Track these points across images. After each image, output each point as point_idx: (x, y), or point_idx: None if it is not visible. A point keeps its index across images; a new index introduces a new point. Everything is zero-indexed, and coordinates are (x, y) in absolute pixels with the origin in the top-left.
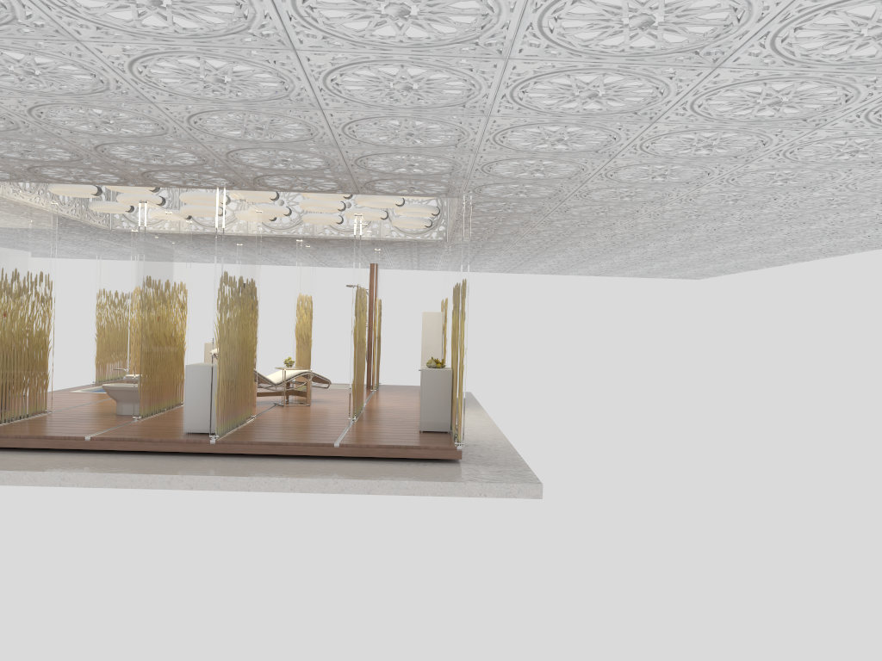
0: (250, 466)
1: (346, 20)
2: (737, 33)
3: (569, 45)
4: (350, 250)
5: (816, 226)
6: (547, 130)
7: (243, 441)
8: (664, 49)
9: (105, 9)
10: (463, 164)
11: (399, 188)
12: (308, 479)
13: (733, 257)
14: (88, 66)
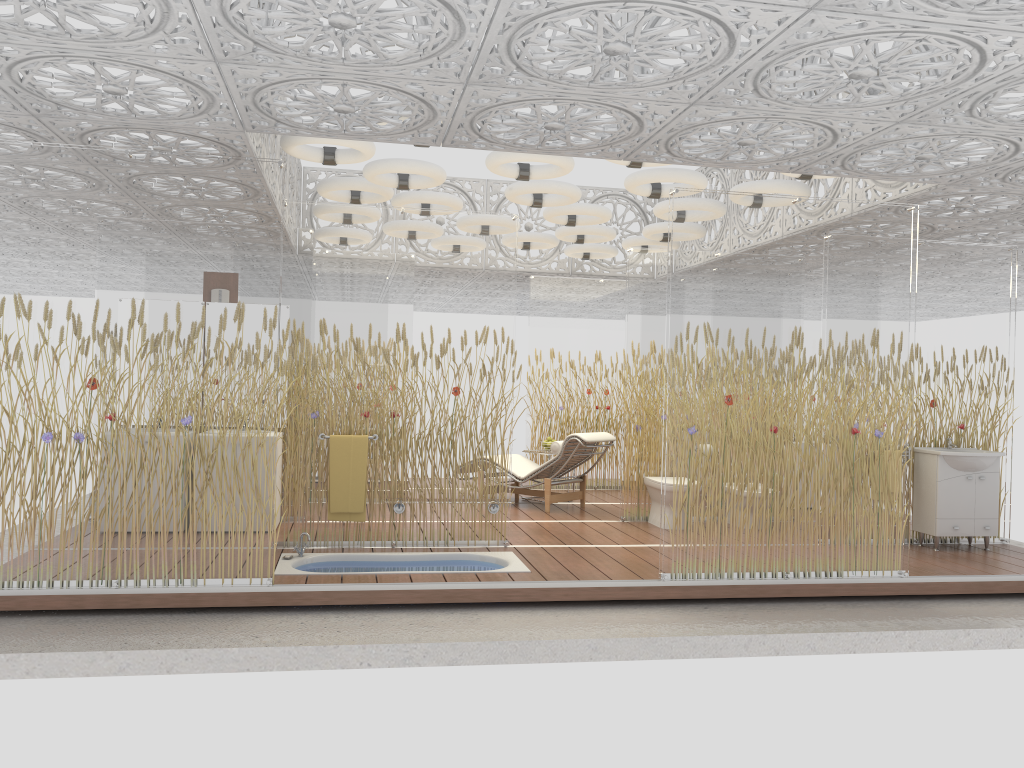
0: None
1: None
2: None
3: None
4: None
5: None
6: None
7: None
8: None
9: None
10: None
11: None
12: None
13: None
14: None
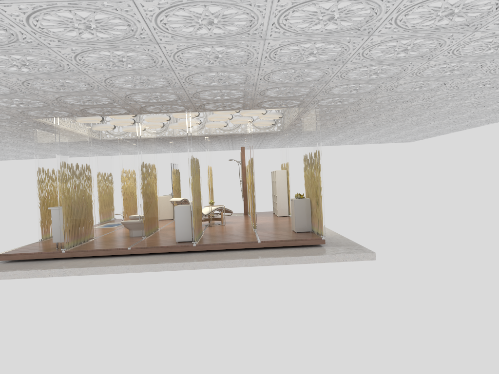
0: (219, 256)
1: (300, 23)
2: (493, 15)
3: (405, 26)
4: (226, 141)
5: (490, 107)
6: (371, 68)
7: (210, 243)
8: (452, 25)
9: (182, 27)
10: (317, 89)
11: (274, 104)
12: (254, 259)
13: (436, 128)
14: (153, 55)
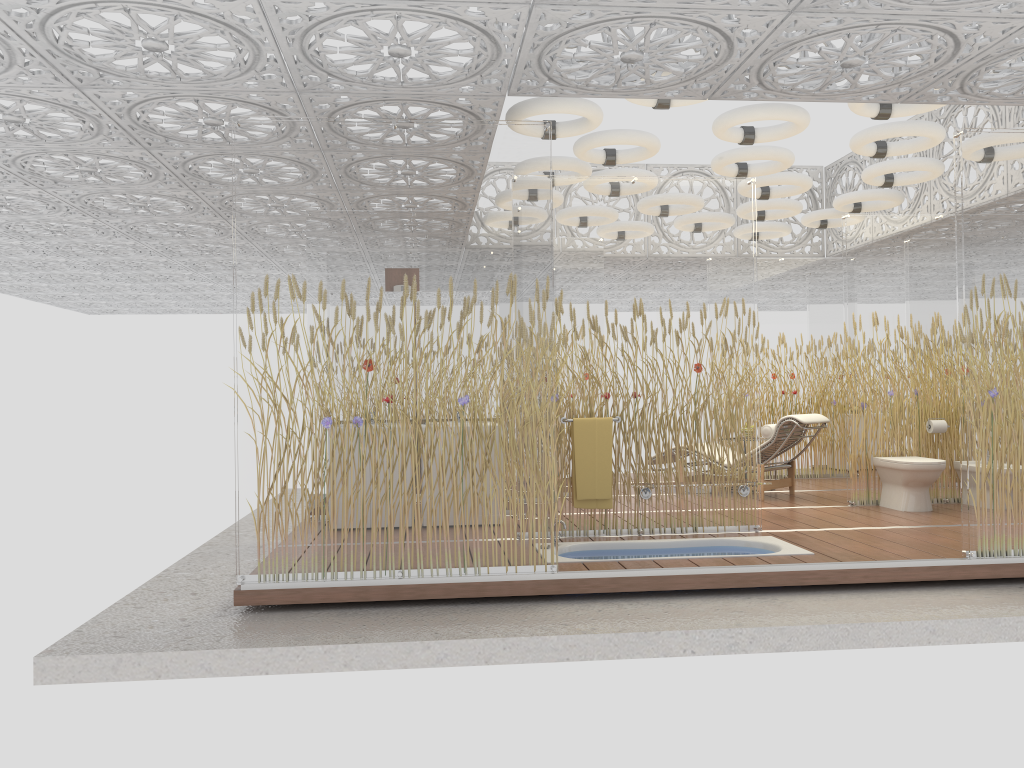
0: None
1: None
2: None
3: None
4: None
5: None
6: None
7: None
8: None
9: None
10: None
11: None
12: None
13: None
14: None
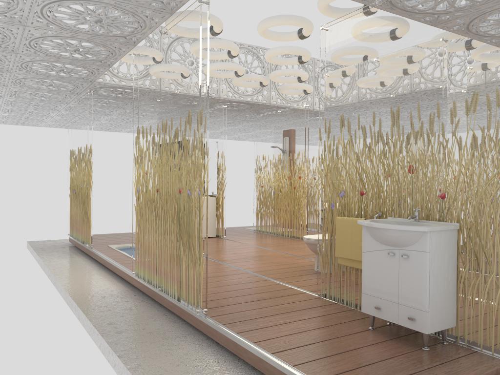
0: None
1: None
2: None
3: None
4: (237, 119)
5: None
6: None
7: None
8: None
9: None
10: None
11: None
12: None
13: None
14: None
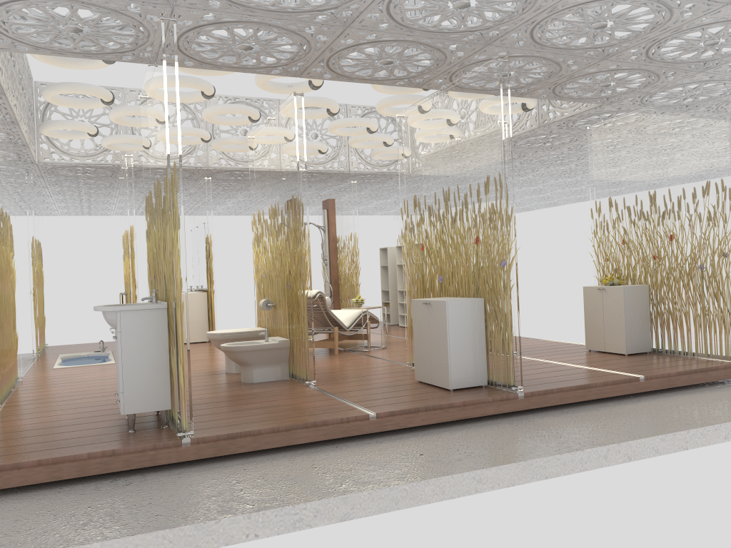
0: (620, 418)
1: None
2: None
3: None
4: None
5: None
6: None
7: (552, 388)
8: None
9: None
10: None
11: (591, 86)
12: None
13: None
14: None
